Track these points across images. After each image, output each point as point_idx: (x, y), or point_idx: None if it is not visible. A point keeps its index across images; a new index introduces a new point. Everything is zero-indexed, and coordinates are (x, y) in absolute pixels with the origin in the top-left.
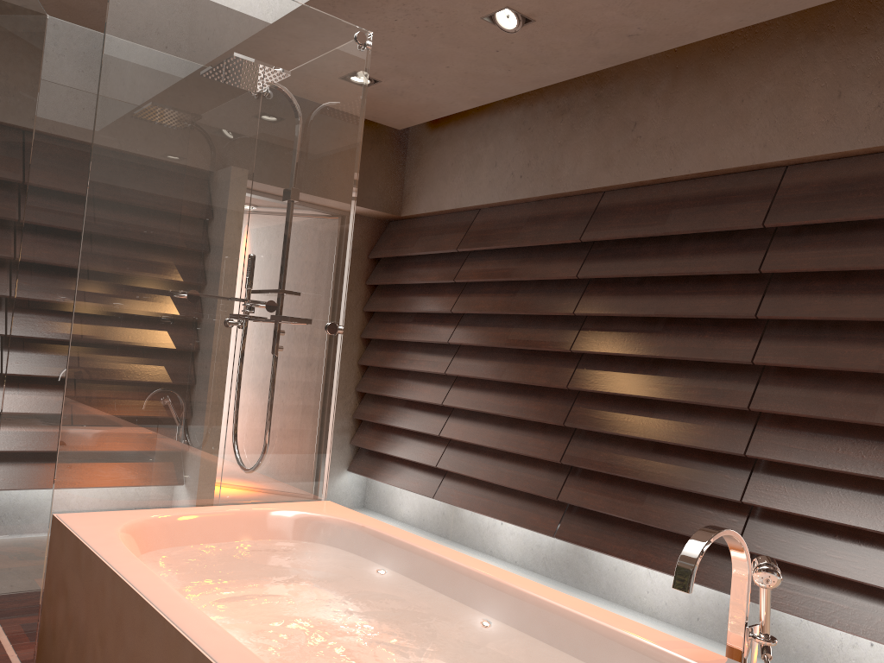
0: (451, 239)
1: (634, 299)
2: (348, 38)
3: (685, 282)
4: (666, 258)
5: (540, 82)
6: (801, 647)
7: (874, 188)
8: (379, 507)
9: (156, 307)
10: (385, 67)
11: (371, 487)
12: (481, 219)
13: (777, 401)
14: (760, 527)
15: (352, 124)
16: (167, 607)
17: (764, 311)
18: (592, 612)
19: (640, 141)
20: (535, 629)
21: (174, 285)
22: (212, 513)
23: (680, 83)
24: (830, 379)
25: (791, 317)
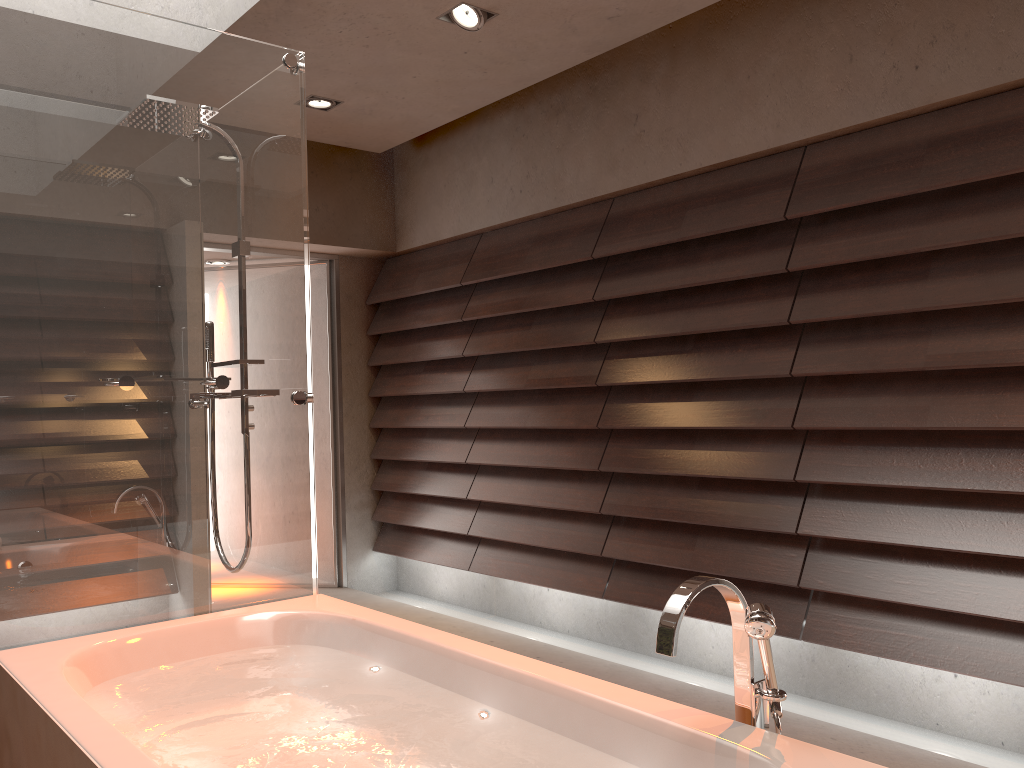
0: (453, 272)
1: (657, 317)
2: (275, 62)
3: (710, 292)
4: (686, 267)
5: (524, 81)
6: (882, 688)
7: (899, 161)
8: (414, 587)
9: (83, 401)
10: (344, 86)
11: (403, 566)
12: (484, 245)
13: (822, 416)
14: (820, 560)
15: (293, 161)
16: (96, 747)
17: (797, 314)
18: (592, 687)
19: (644, 135)
20: (535, 714)
21: (102, 373)
22: (180, 626)
23: (680, 64)
24: (877, 383)
25: (826, 318)
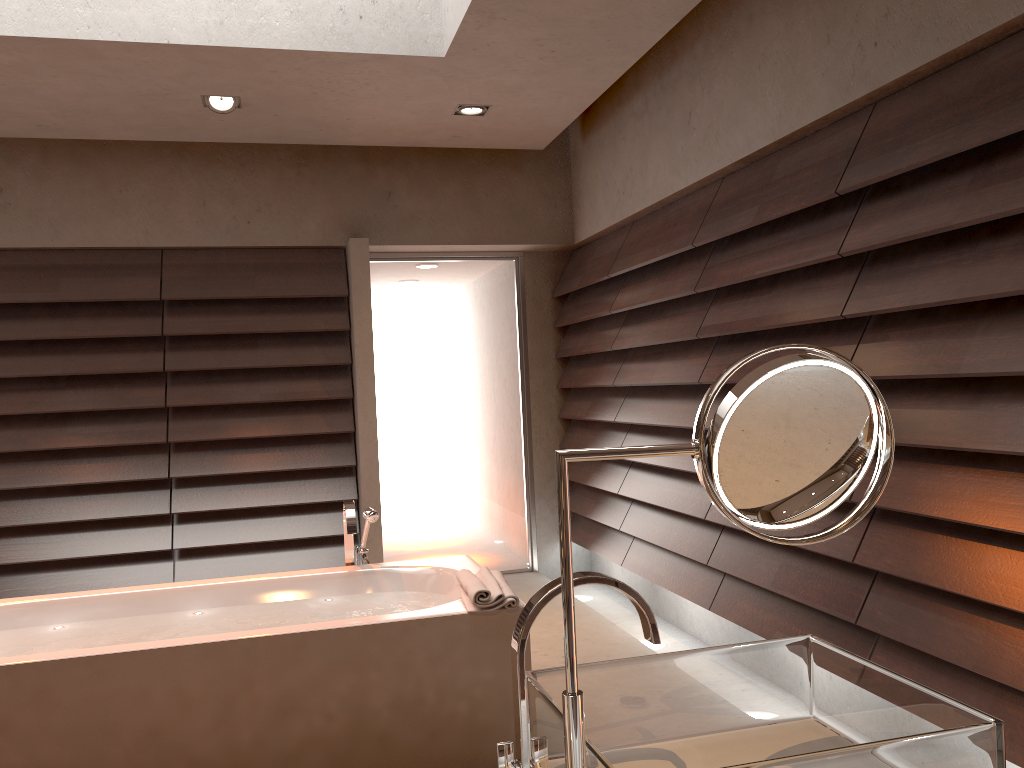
0: None
1: (31, 360)
2: None
3: (83, 343)
4: (63, 322)
5: None
6: None
7: (238, 276)
8: None
9: None
10: None
11: None
12: None
13: (189, 432)
14: (185, 528)
15: None
16: (125, 648)
17: (170, 365)
18: (273, 575)
19: (10, 208)
20: (240, 600)
21: None
22: None
23: (52, 161)
24: (223, 410)
25: (194, 369)
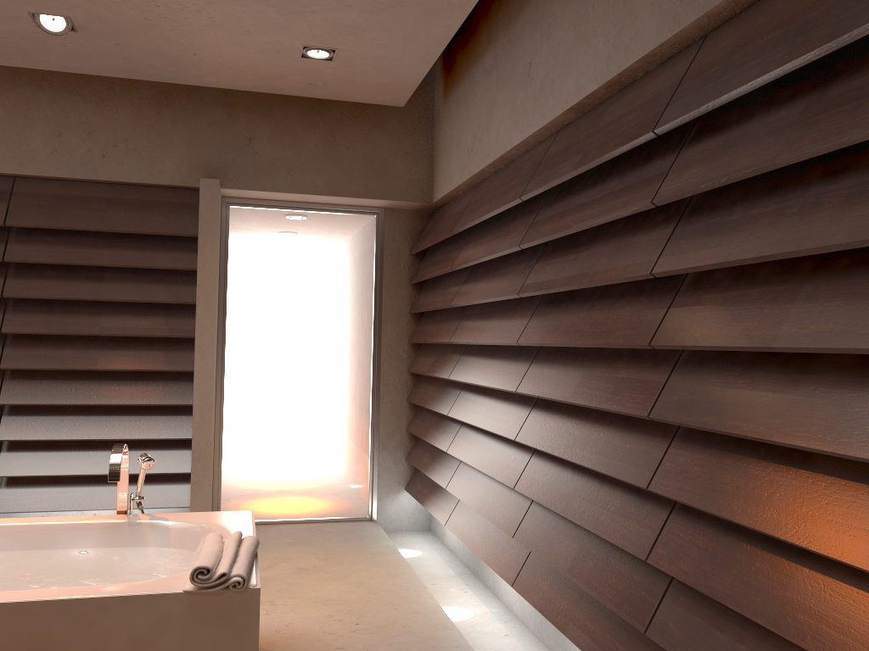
0: None
1: None
2: None
3: None
4: None
5: None
6: None
7: (89, 208)
8: None
9: None
10: None
11: None
12: None
13: (23, 360)
14: (12, 456)
15: None
16: None
17: (9, 292)
18: (26, 520)
19: None
20: None
21: None
22: None
23: None
24: (62, 341)
25: (33, 297)
